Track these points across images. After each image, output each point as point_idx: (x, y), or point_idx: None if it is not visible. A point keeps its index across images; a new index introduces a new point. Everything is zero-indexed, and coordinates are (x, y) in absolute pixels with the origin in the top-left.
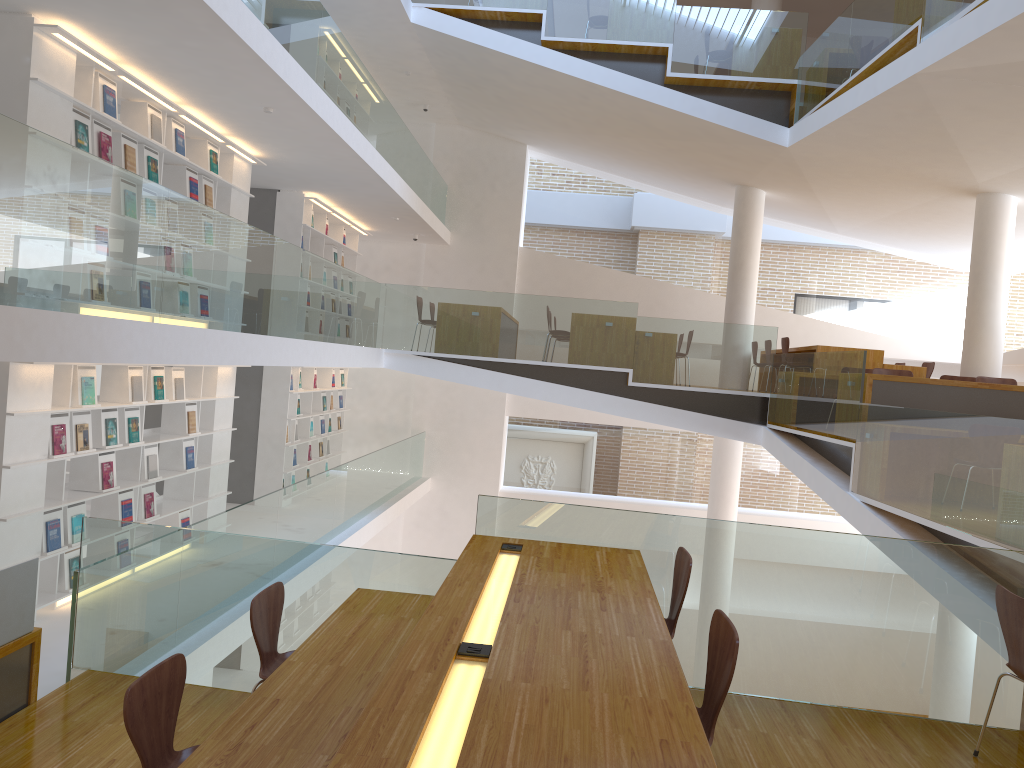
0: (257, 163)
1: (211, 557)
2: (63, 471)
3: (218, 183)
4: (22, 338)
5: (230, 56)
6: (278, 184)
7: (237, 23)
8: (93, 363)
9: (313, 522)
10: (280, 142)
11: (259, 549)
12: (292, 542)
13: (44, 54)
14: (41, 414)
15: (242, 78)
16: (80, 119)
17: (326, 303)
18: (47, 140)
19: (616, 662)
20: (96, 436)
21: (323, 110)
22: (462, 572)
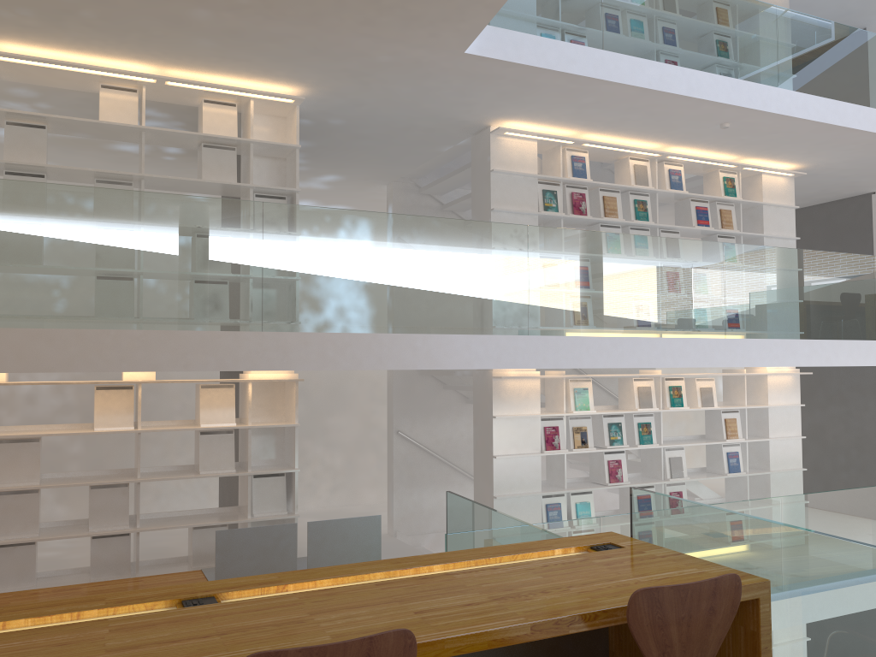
0: (794, 174)
1: (492, 532)
2: (563, 464)
3: (745, 204)
4: (335, 354)
5: (623, 96)
6: (863, 187)
7: (593, 69)
8: (570, 376)
9: (869, 539)
10: (789, 148)
11: (512, 529)
12: (526, 525)
13: (503, 150)
14: (529, 418)
15: (661, 109)
16: (548, 188)
17: (847, 298)
18: (368, 215)
19: (219, 646)
20: (601, 437)
21: (780, 105)
22: (445, 555)
